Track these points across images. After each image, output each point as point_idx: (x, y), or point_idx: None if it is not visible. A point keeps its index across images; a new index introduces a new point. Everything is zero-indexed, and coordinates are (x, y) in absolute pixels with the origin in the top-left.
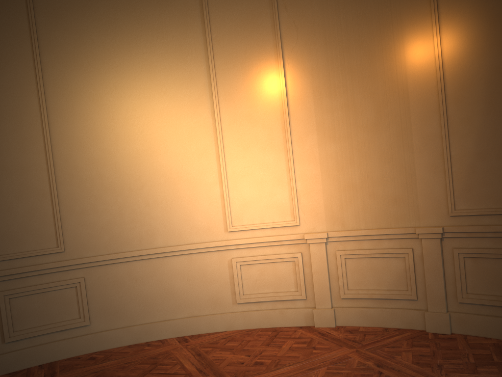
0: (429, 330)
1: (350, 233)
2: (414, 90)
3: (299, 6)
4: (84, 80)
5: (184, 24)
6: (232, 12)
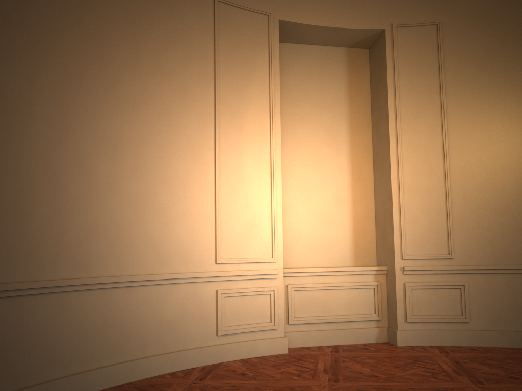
0: None
1: None
2: None
3: None
4: (478, 122)
5: None
6: None
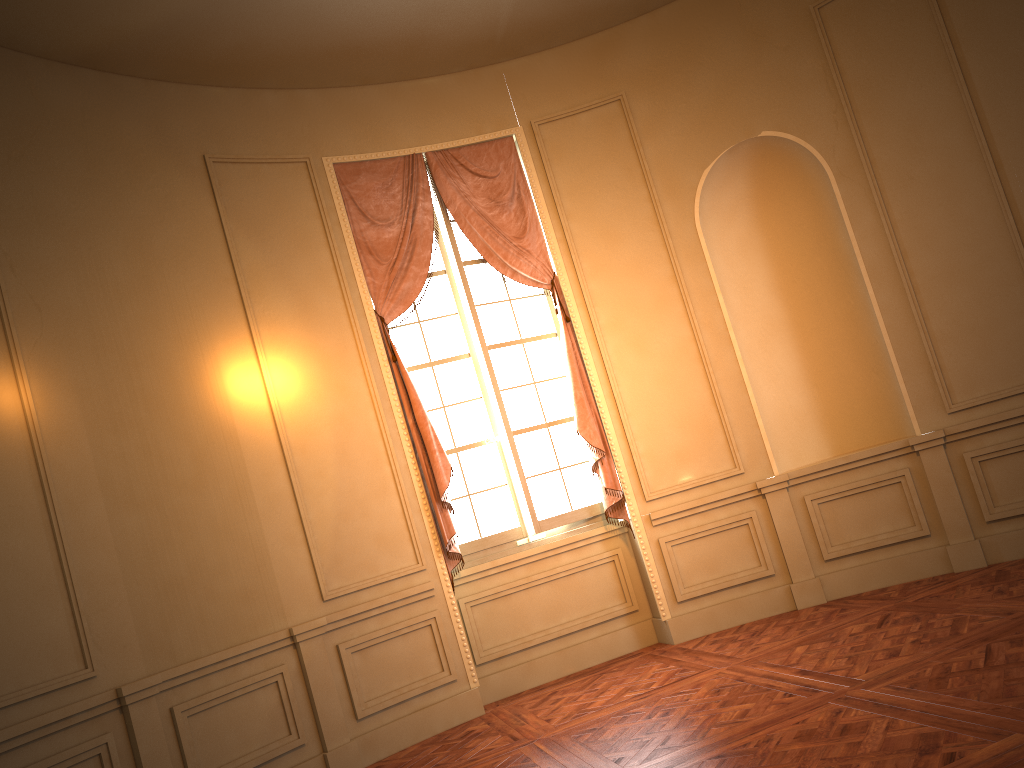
0: None
1: (195, 666)
2: (246, 433)
3: (39, 274)
4: None
5: None
6: None
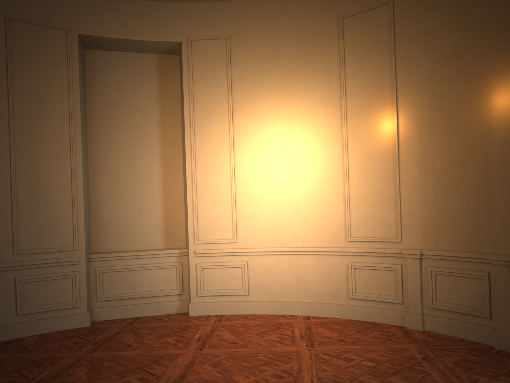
0: (496, 346)
1: (439, 253)
2: (497, 134)
3: (412, 63)
4: (257, 127)
5: (327, 82)
6: (361, 70)
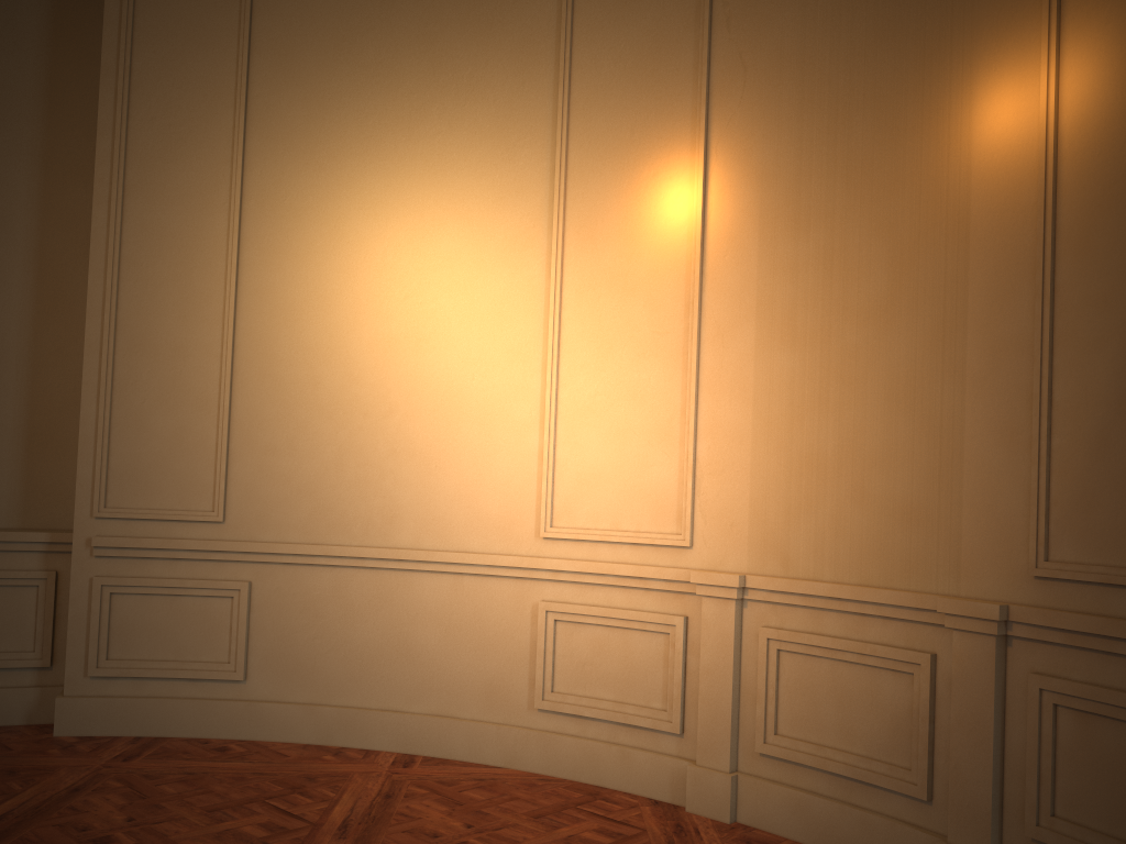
0: None
1: (794, 587)
2: (985, 215)
3: (757, 16)
4: (316, 187)
5: (521, 72)
6: (618, 40)
